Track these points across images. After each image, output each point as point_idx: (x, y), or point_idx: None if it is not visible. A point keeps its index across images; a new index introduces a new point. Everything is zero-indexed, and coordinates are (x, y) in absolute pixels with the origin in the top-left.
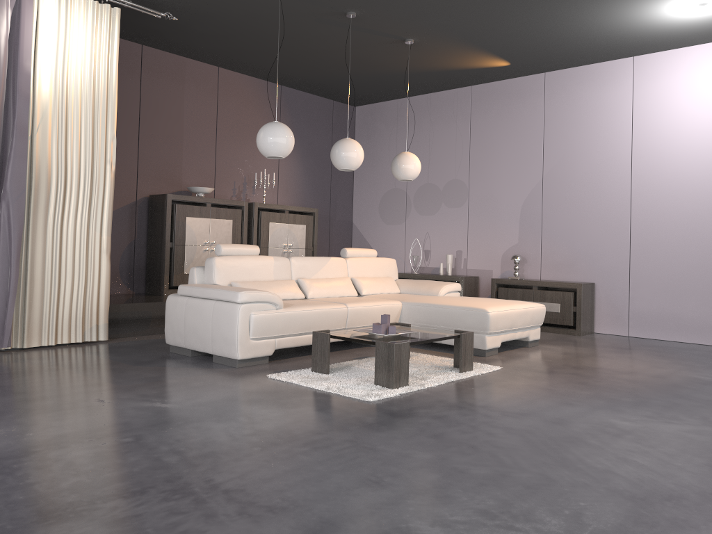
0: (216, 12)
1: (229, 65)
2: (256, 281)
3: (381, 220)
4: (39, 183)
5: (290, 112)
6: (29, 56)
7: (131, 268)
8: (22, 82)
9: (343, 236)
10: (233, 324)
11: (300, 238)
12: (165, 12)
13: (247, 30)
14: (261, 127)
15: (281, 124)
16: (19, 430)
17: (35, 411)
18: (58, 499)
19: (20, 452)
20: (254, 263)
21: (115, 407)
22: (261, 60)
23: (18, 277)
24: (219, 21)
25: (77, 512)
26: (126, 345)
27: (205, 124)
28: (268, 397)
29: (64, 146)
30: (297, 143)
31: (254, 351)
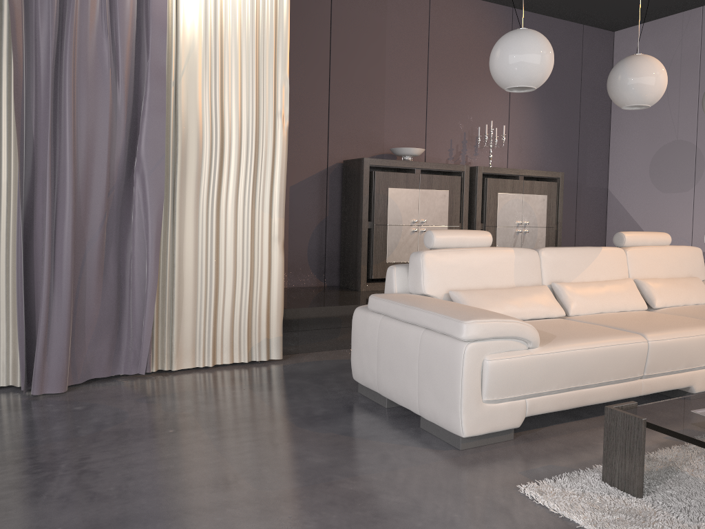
0: None
1: None
2: (487, 290)
3: (653, 187)
4: (187, 146)
5: None
6: None
7: (321, 253)
8: (156, 3)
9: (594, 209)
10: (453, 376)
11: (538, 213)
12: None
13: None
14: (485, 66)
15: (532, 31)
16: None
17: None
18: None
19: None
20: (485, 260)
21: None
22: None
23: (157, 277)
24: None
25: None
26: (302, 372)
27: (413, 66)
28: None
29: (218, 94)
30: None
31: (490, 422)
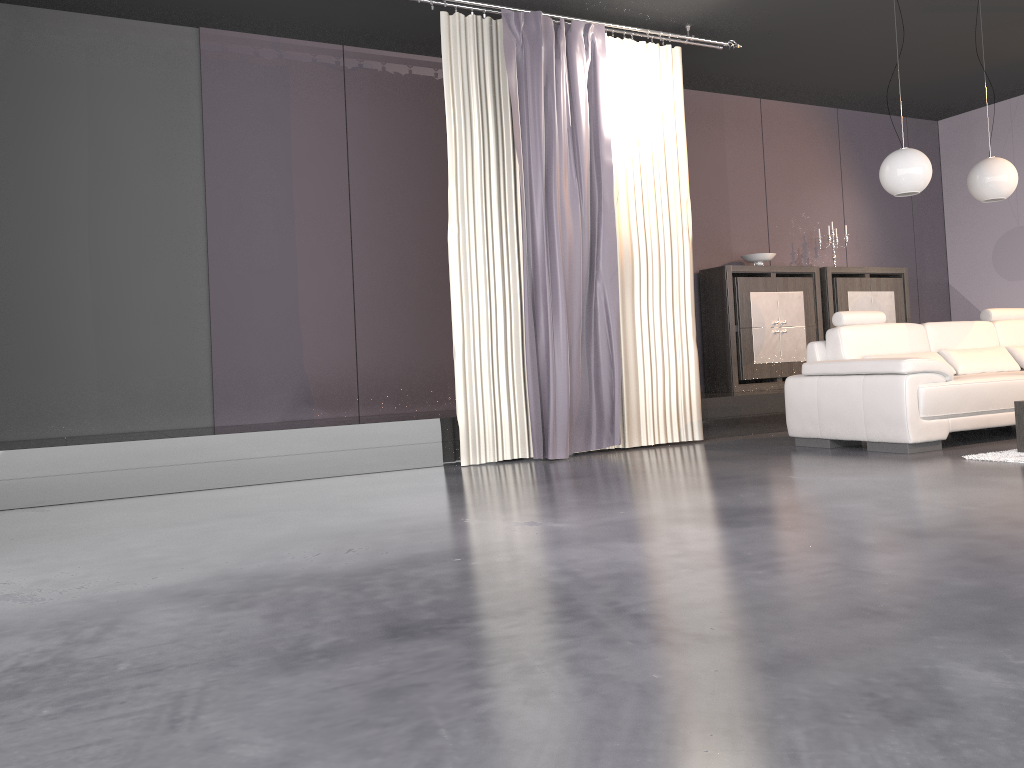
0: (788, 27)
1: (775, 94)
2: (892, 355)
3: (998, 276)
4: (623, 261)
5: (851, 142)
6: (608, 120)
7: None
8: (604, 149)
9: (937, 305)
10: (898, 400)
11: (887, 309)
12: (728, 41)
13: (820, 43)
14: (817, 168)
15: (913, 151)
16: (759, 494)
17: (746, 484)
18: (900, 527)
19: (794, 505)
20: (885, 333)
21: (825, 481)
22: (821, 79)
23: (620, 366)
24: (786, 38)
25: (937, 533)
26: (731, 443)
27: (751, 174)
28: (997, 471)
29: (642, 216)
30: (865, 183)
31: (927, 433)
